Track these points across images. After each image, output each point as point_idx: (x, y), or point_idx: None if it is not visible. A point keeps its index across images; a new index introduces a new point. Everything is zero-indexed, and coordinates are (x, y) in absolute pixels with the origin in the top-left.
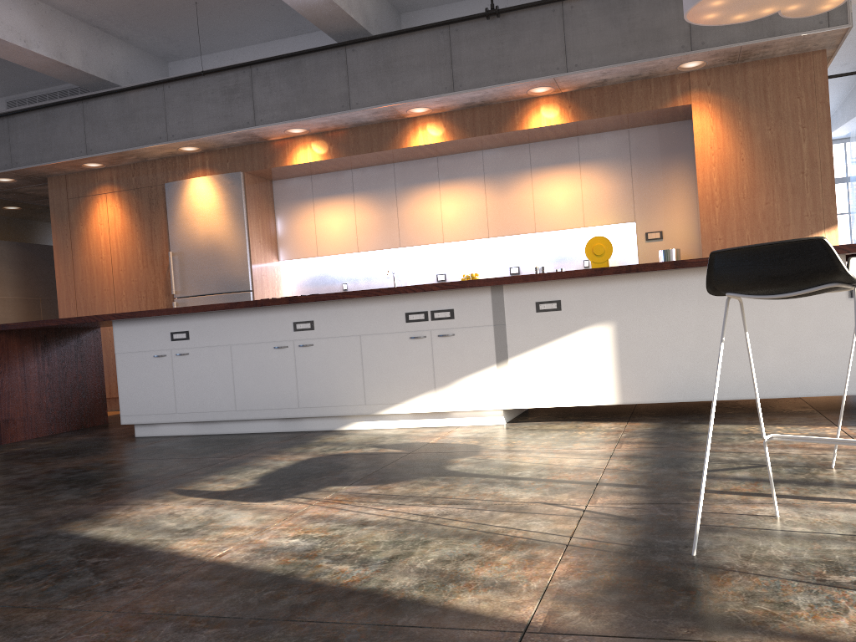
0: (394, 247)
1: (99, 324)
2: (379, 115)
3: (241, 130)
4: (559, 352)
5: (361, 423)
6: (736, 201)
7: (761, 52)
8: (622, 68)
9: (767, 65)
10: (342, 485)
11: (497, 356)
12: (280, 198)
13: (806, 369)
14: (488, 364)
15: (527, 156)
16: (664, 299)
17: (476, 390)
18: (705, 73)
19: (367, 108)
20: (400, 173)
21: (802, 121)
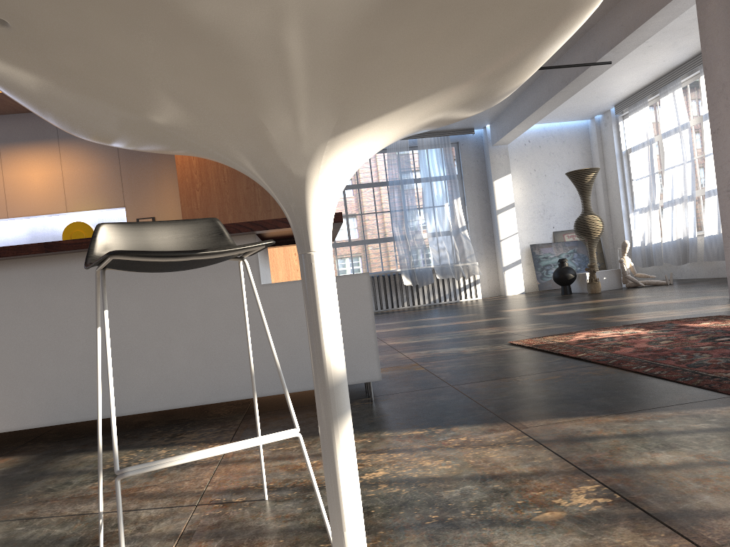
0: None
1: None
2: None
3: None
4: None
5: None
6: (218, 184)
7: None
8: None
9: None
10: None
11: None
12: None
13: (220, 370)
14: None
15: None
16: (45, 292)
17: None
18: None
19: None
20: None
21: None
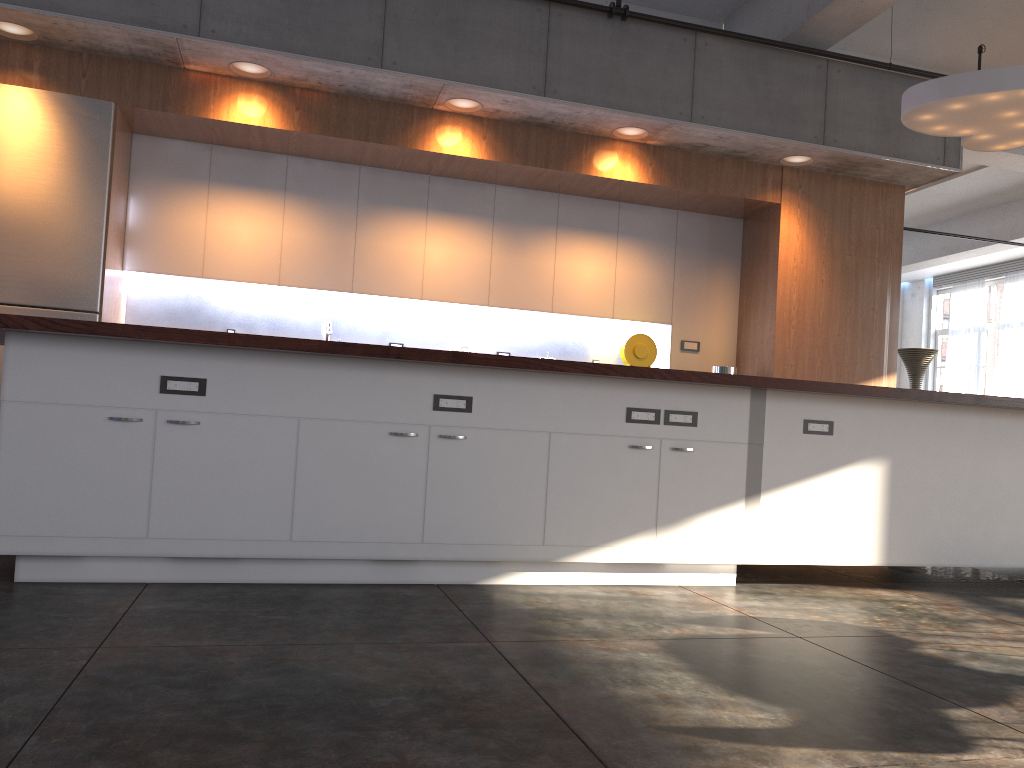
0: (343, 291)
1: None
2: (405, 92)
3: (168, 35)
4: (824, 491)
5: (522, 574)
6: (812, 325)
7: (865, 169)
8: (744, 139)
9: (855, 185)
10: (948, 706)
11: (748, 488)
12: (144, 166)
13: None
14: (734, 499)
15: (555, 210)
16: (943, 438)
17: (713, 535)
18: (799, 173)
19: (410, 75)
20: (369, 183)
21: (878, 254)
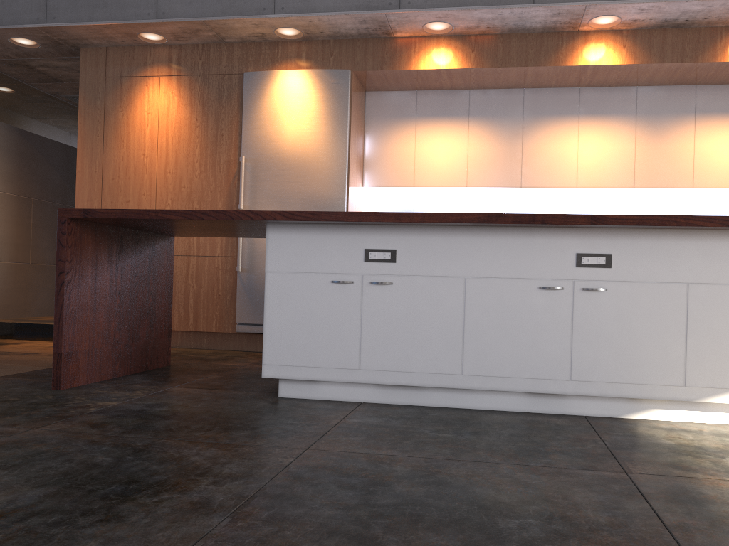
0: (514, 186)
1: (208, 229)
2: (555, 20)
3: (379, 12)
4: None
5: (664, 411)
6: None
7: None
8: None
9: None
10: None
11: None
12: (373, 113)
13: None
14: None
15: (692, 100)
16: None
17: None
18: None
19: (557, 4)
20: (531, 101)
21: None
